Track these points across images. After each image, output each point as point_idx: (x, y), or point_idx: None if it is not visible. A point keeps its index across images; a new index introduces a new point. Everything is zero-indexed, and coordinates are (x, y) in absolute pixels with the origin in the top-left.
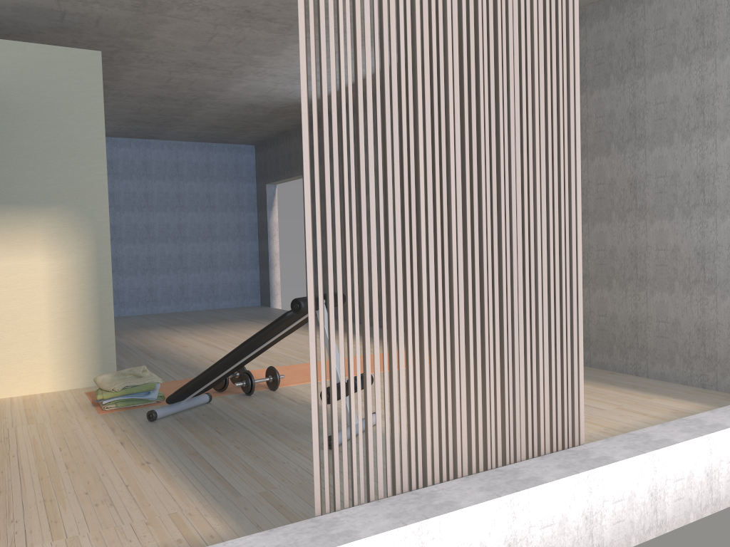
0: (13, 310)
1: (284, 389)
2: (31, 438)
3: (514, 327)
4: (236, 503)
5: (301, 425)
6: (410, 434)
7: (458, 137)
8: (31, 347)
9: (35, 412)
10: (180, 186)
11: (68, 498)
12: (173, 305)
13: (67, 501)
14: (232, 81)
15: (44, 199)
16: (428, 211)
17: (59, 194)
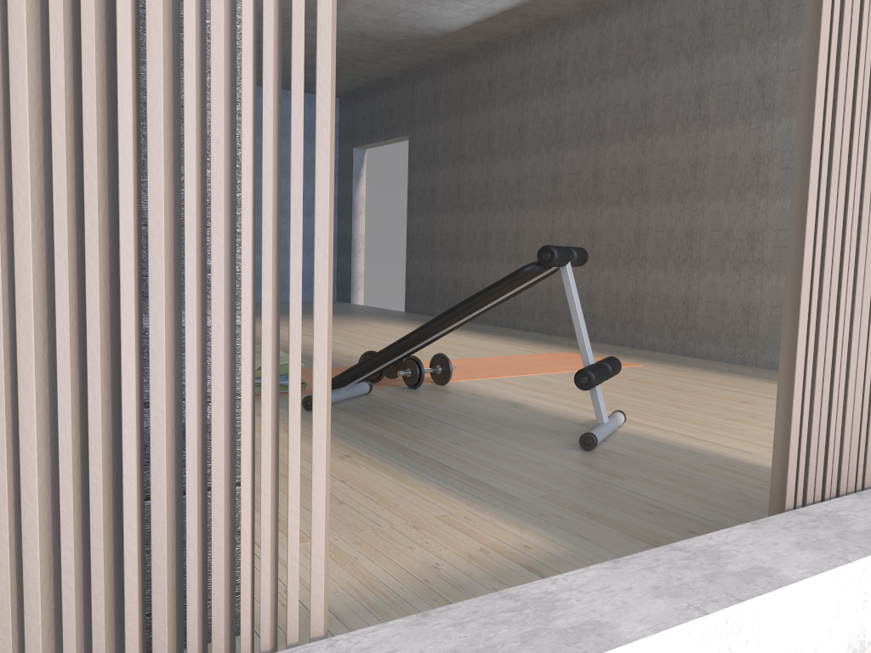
0: None
1: (454, 384)
2: None
3: None
4: (520, 507)
5: (519, 423)
6: None
7: None
8: None
9: None
10: None
11: None
12: None
13: None
14: None
15: None
16: None
17: None
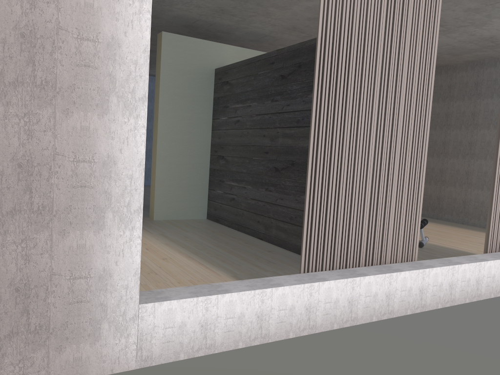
0: None
1: None
2: None
3: None
4: None
5: None
6: None
7: None
8: None
9: None
10: None
11: None
12: None
13: None
14: None
15: None
16: None
17: None
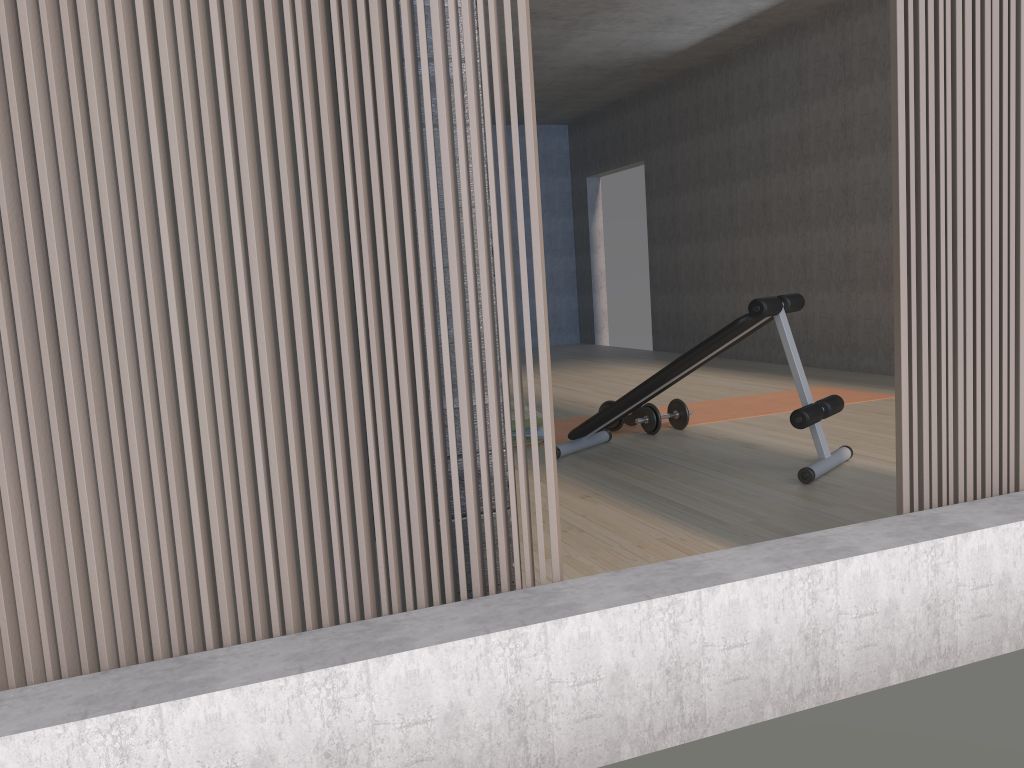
0: None
1: (692, 428)
2: None
3: None
4: (729, 530)
5: (747, 462)
6: (1002, 428)
7: None
8: None
9: None
10: None
11: None
12: None
13: None
14: (572, 34)
15: None
16: None
17: None
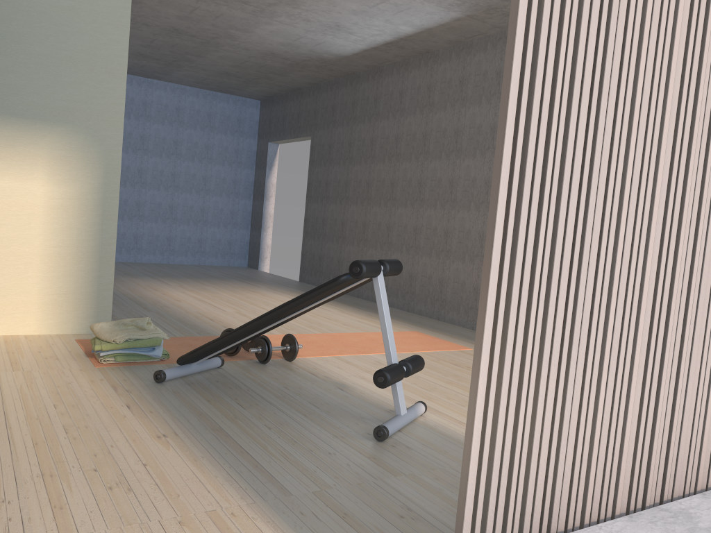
0: (3, 237)
1: (300, 360)
2: (18, 388)
3: (695, 328)
4: (287, 504)
5: (335, 407)
6: (576, 455)
7: (680, 68)
8: (18, 281)
9: (20, 357)
10: (178, 133)
11: (73, 474)
12: (158, 256)
13: (72, 479)
14: (260, 21)
15: (52, 115)
16: (635, 160)
17: (69, 113)
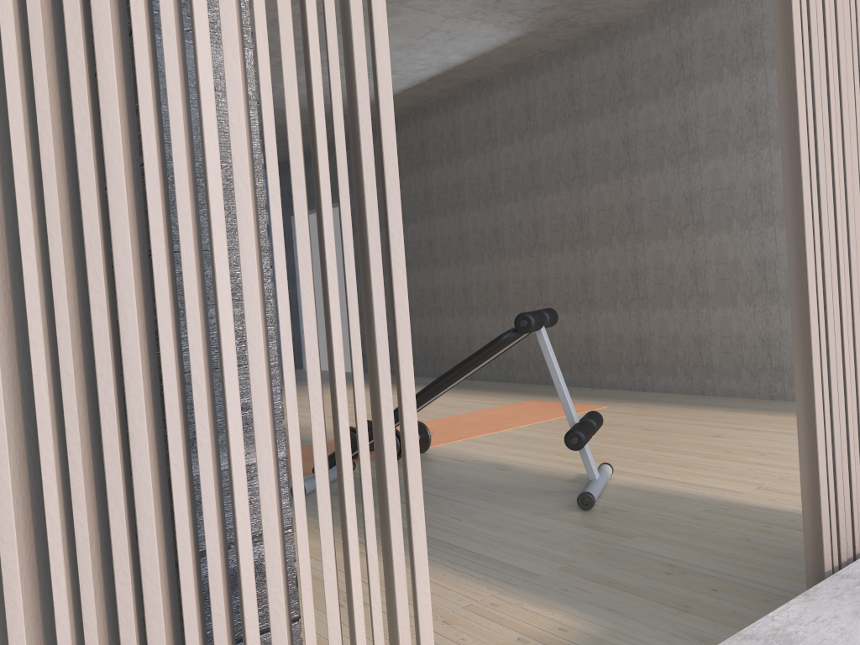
0: None
1: (433, 450)
2: None
3: None
4: (541, 584)
5: (510, 487)
6: None
7: None
8: None
9: None
10: None
11: None
12: None
13: None
14: None
15: None
16: None
17: None
